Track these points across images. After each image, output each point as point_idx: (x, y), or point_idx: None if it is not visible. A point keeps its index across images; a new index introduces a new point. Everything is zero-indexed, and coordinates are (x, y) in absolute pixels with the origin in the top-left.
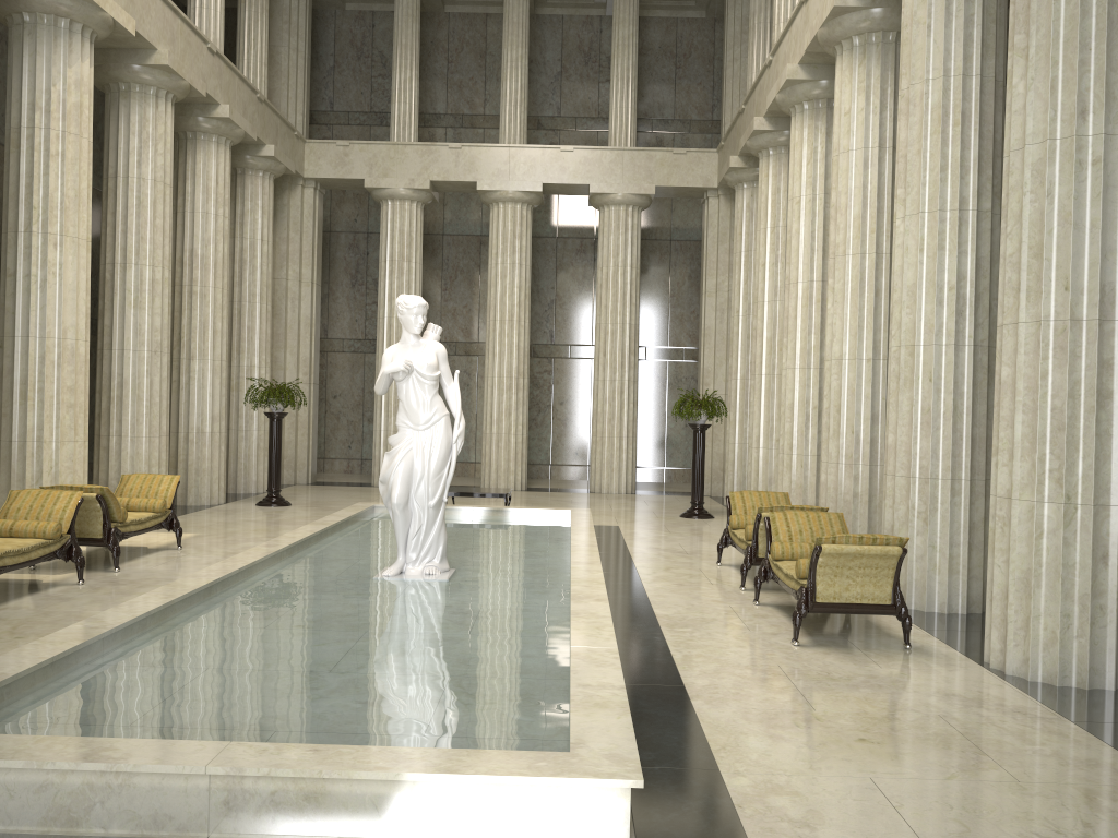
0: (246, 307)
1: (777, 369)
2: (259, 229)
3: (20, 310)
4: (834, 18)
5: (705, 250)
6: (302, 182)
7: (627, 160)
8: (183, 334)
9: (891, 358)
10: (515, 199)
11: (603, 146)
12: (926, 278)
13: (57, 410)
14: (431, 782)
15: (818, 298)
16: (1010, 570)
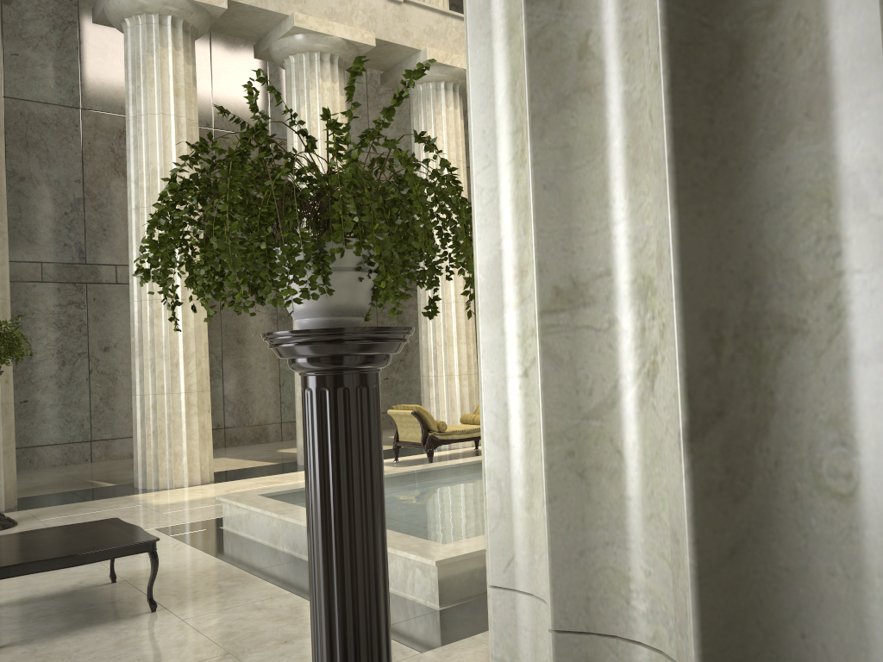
0: None
1: None
2: None
3: None
4: None
5: None
6: None
7: None
8: None
9: None
10: None
11: None
12: None
13: None
14: None
15: None
16: None
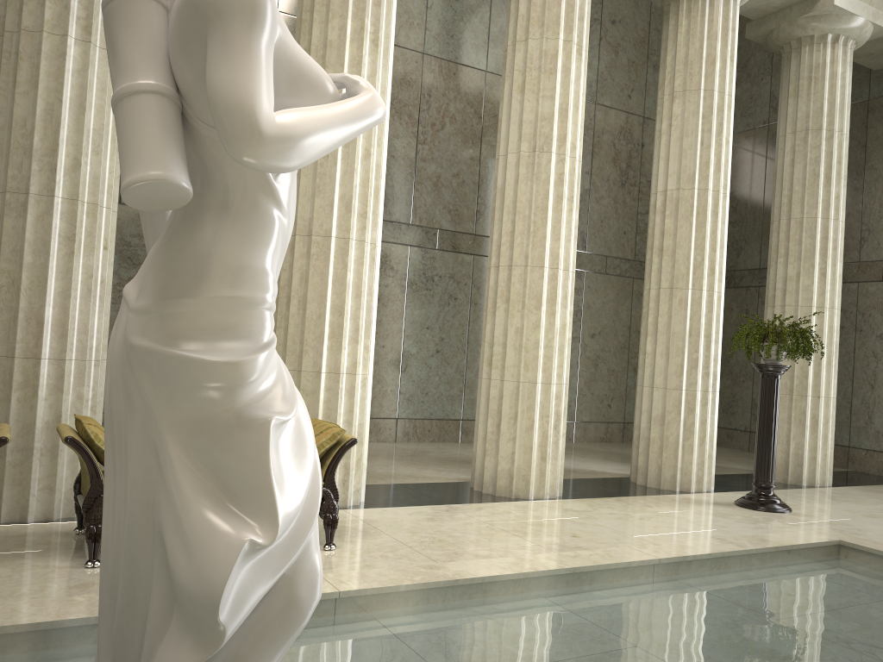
0: None
1: None
2: None
3: None
4: None
5: None
6: None
7: None
8: None
9: (54, 210)
10: None
11: None
12: (107, 130)
13: None
14: None
15: None
16: (353, 427)
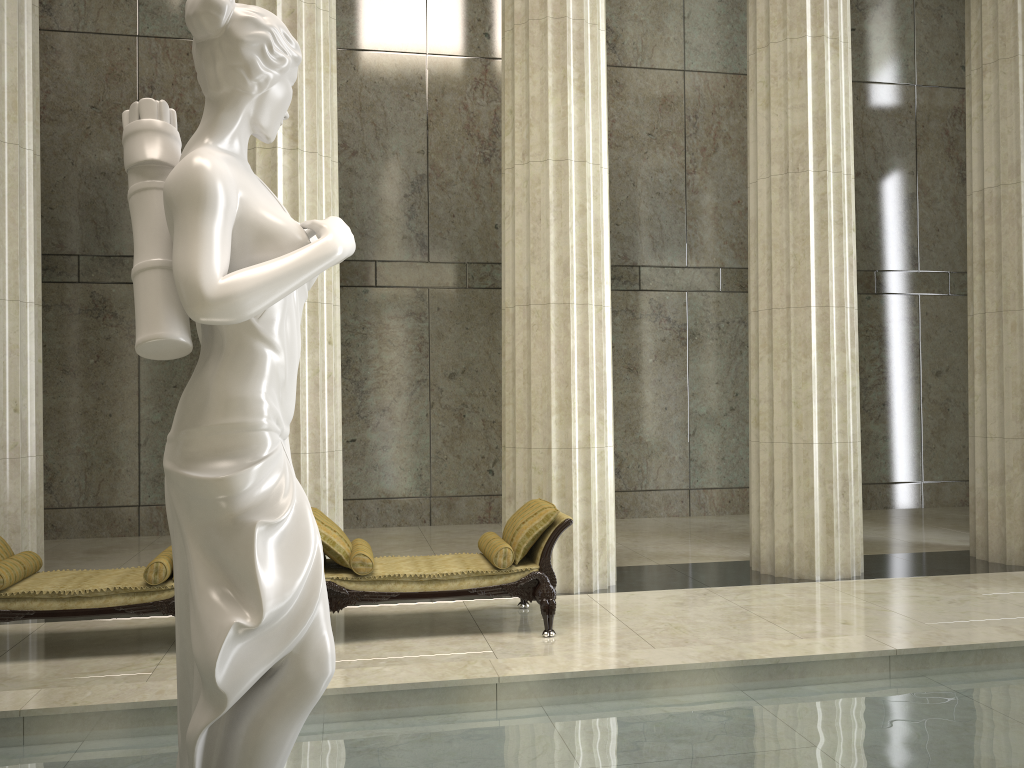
0: None
1: None
2: None
3: None
4: None
5: None
6: None
7: None
8: None
9: None
10: None
11: None
12: None
13: None
14: None
15: None
16: (592, 505)
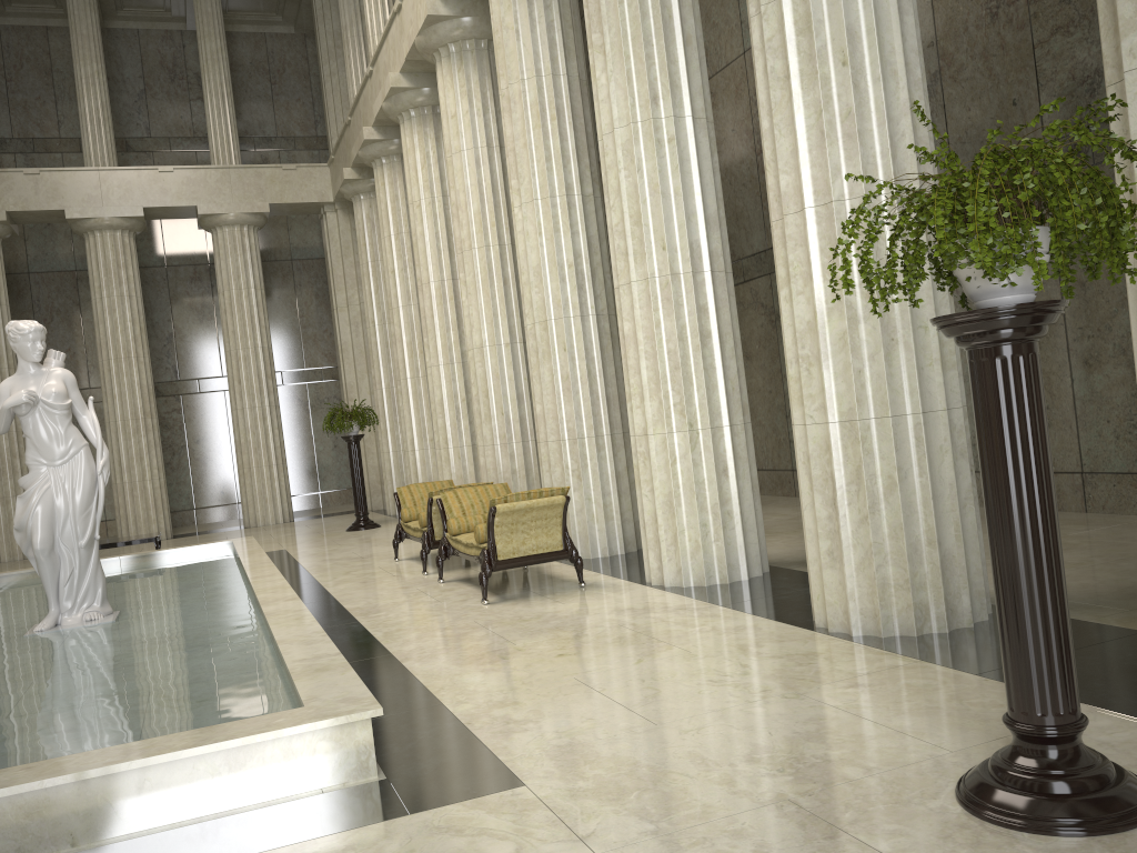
0: None
1: (421, 371)
2: None
3: None
4: (429, 26)
5: (331, 265)
6: None
7: (235, 179)
8: None
9: (528, 335)
10: (114, 226)
11: (206, 165)
12: (548, 259)
13: None
14: (169, 764)
15: (451, 295)
16: (656, 496)
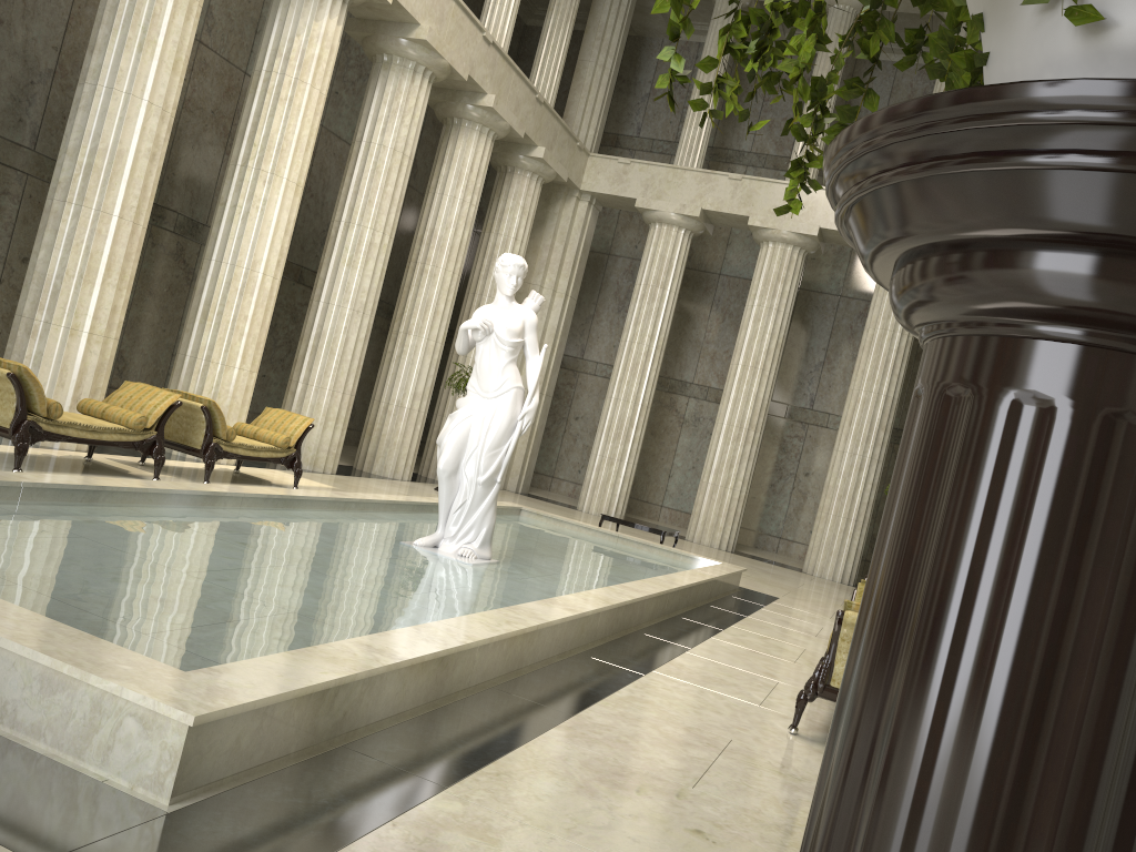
0: (485, 301)
1: None
2: (515, 228)
3: (221, 236)
4: None
5: None
6: (578, 194)
7: None
8: (407, 309)
9: None
10: (787, 240)
11: None
12: None
13: (230, 335)
14: None
15: None
16: None
